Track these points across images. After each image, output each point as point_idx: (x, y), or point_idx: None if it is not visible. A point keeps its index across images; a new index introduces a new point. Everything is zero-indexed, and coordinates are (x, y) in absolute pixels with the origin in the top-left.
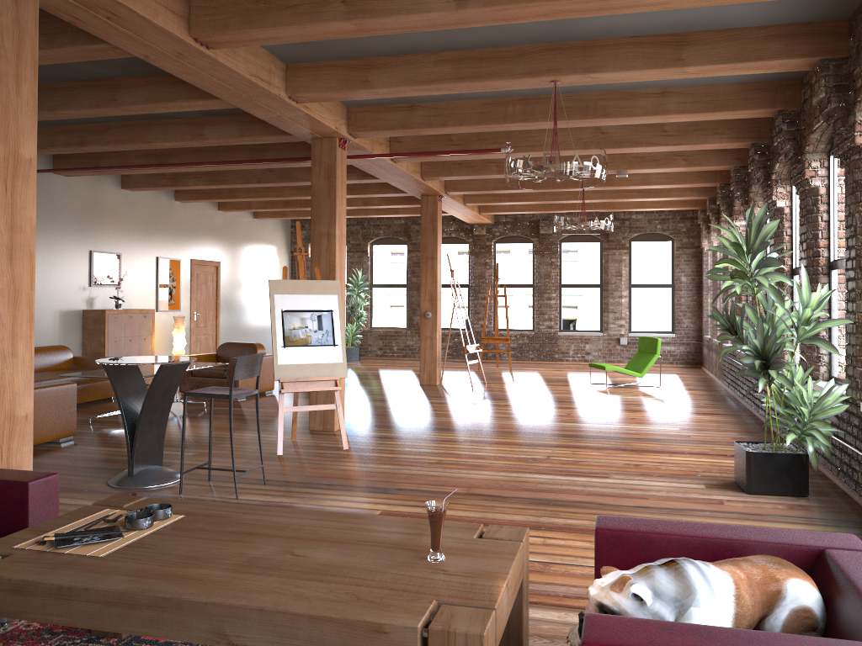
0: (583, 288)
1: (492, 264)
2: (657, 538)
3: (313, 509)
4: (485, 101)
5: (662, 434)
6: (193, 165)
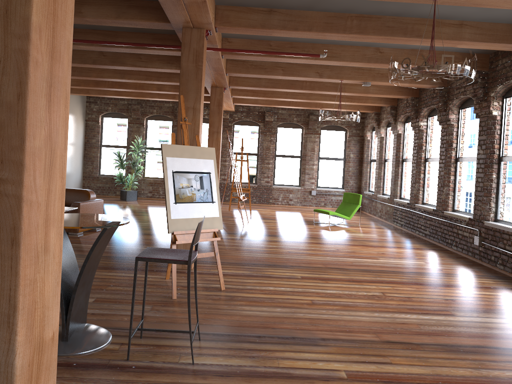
0: (290, 157)
1: (232, 138)
2: None
3: (281, 374)
4: (329, 14)
5: (422, 268)
6: None
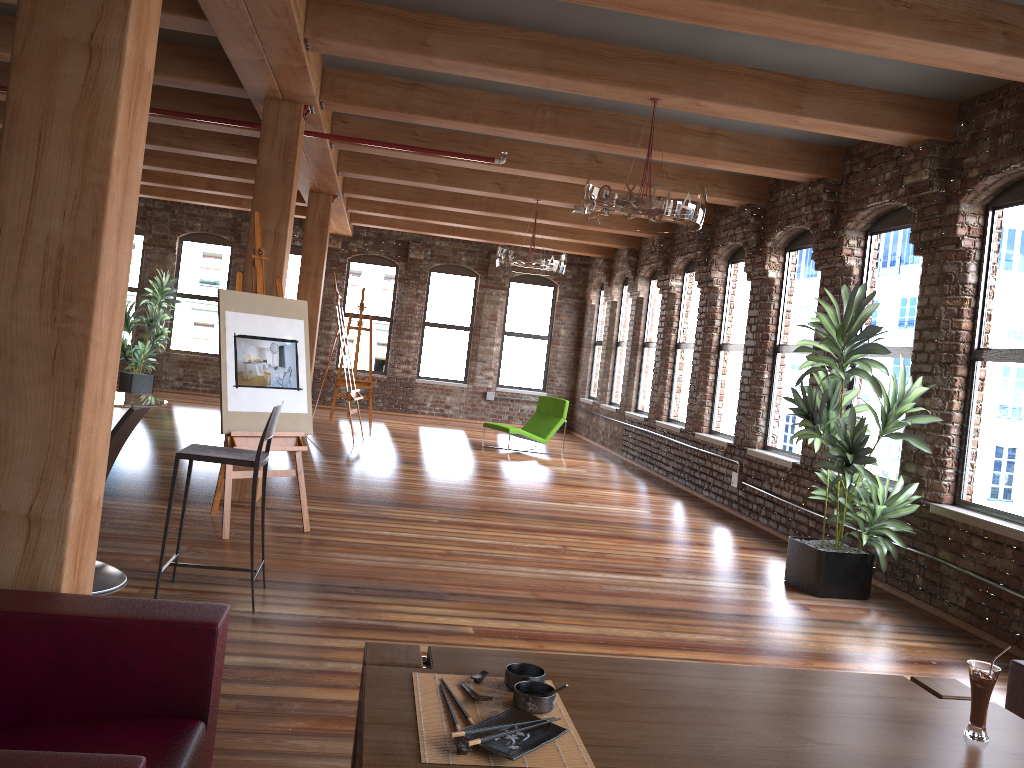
0: (451, 329)
1: (344, 287)
2: None
3: (381, 627)
4: (509, 98)
5: (642, 518)
6: None
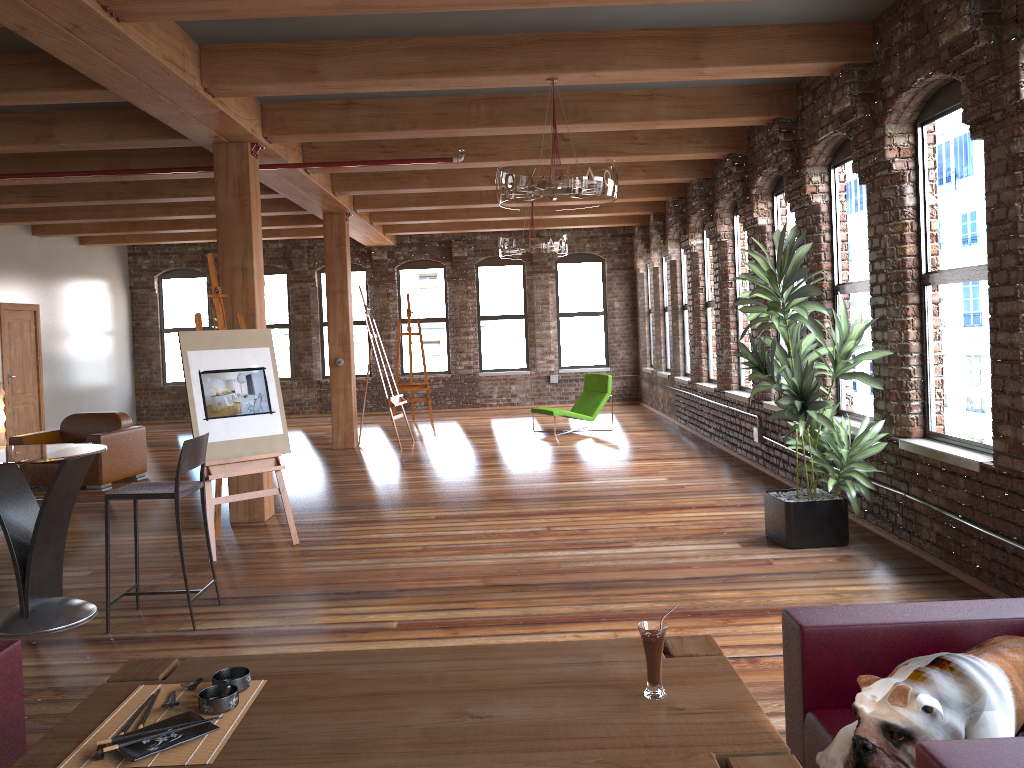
0: (506, 319)
1: (397, 295)
2: (871, 630)
3: (308, 631)
4: (442, 99)
5: (654, 487)
6: (28, 177)
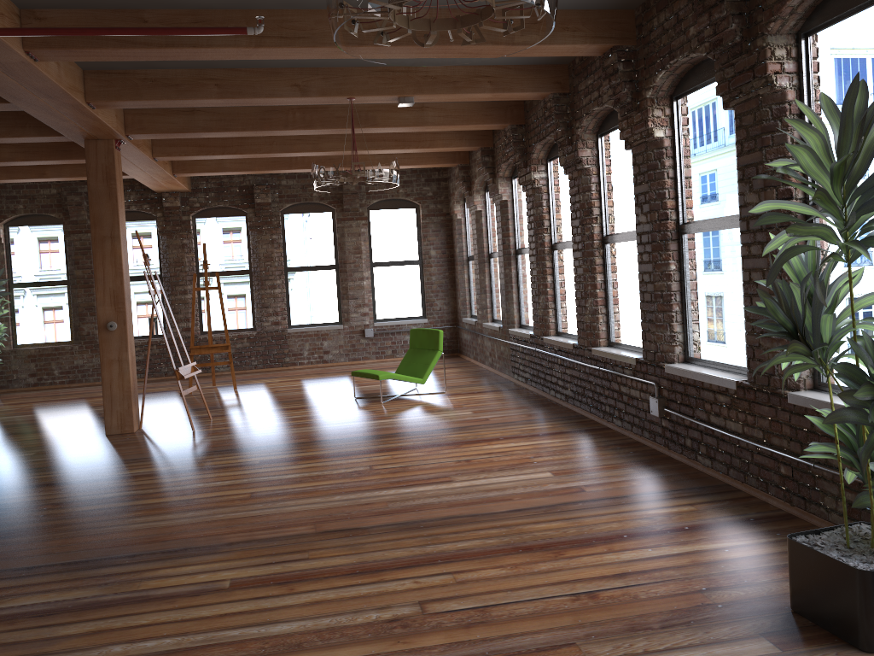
0: (315, 270)
1: (193, 246)
2: None
3: None
4: None
5: (543, 492)
6: None
